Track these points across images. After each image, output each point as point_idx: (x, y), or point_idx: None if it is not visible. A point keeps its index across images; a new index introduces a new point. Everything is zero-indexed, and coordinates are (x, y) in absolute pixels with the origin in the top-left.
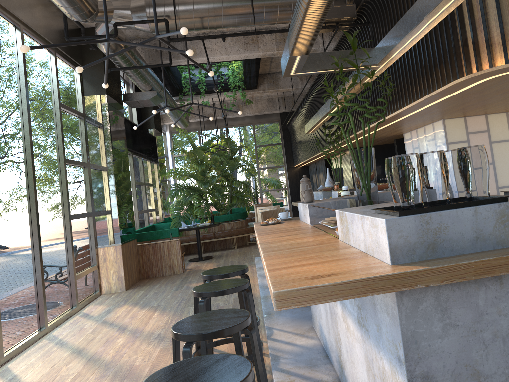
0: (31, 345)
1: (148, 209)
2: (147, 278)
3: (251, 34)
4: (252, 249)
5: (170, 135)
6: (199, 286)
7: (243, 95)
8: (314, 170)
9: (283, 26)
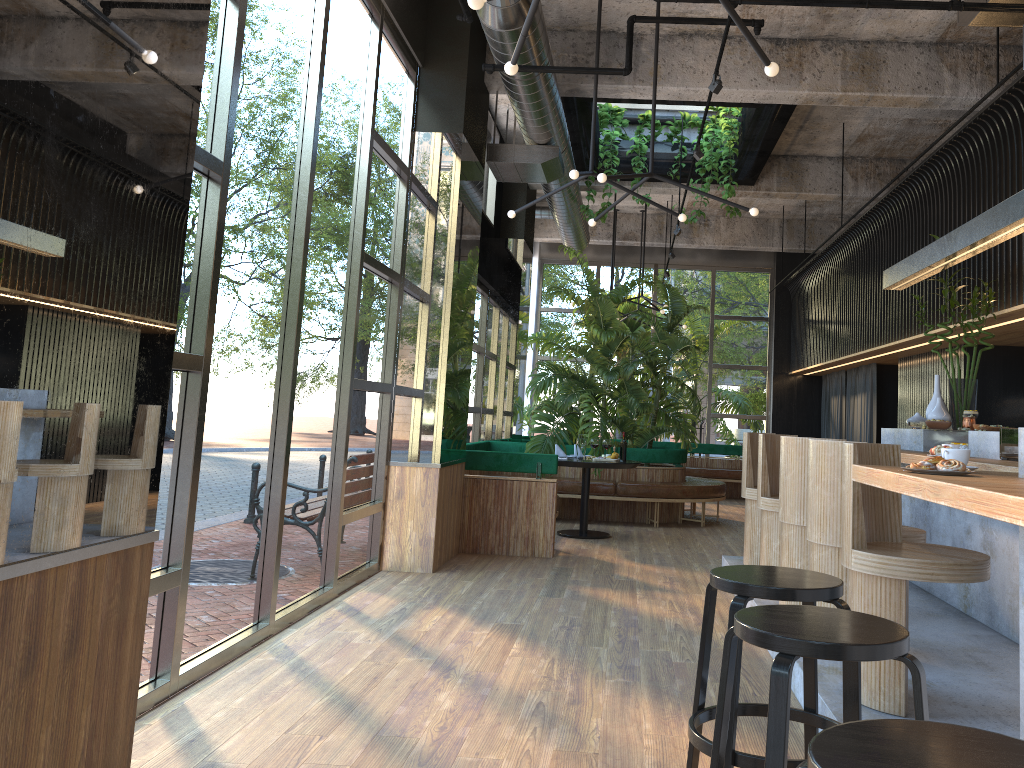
0: (235, 658)
1: (484, 406)
2: (475, 554)
3: (856, 3)
4: (697, 536)
5: (539, 264)
6: (749, 612)
7: (731, 191)
8: (839, 387)
9: (865, 38)
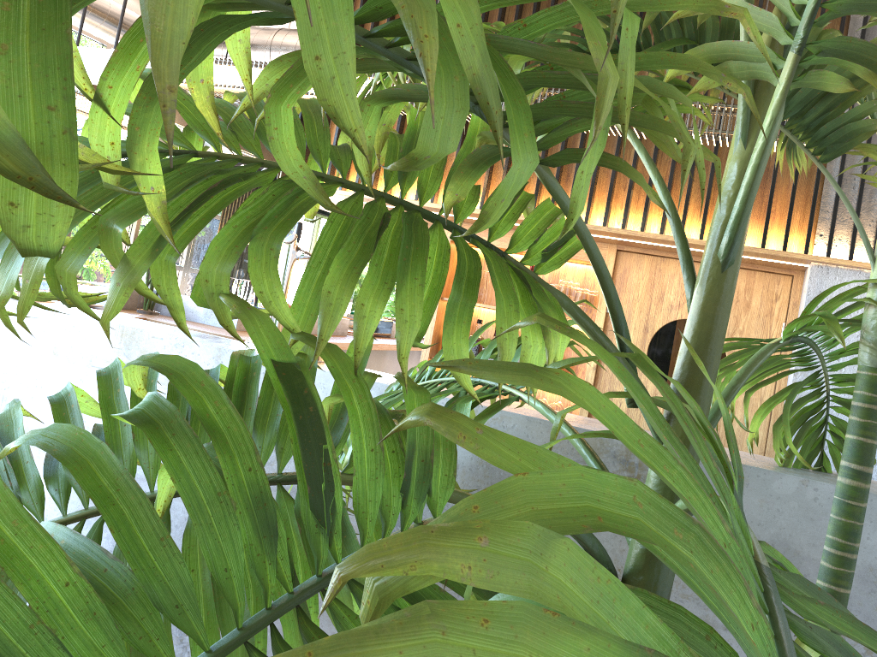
0: None
1: None
2: None
3: None
4: None
5: None
6: None
7: None
8: None
9: None
